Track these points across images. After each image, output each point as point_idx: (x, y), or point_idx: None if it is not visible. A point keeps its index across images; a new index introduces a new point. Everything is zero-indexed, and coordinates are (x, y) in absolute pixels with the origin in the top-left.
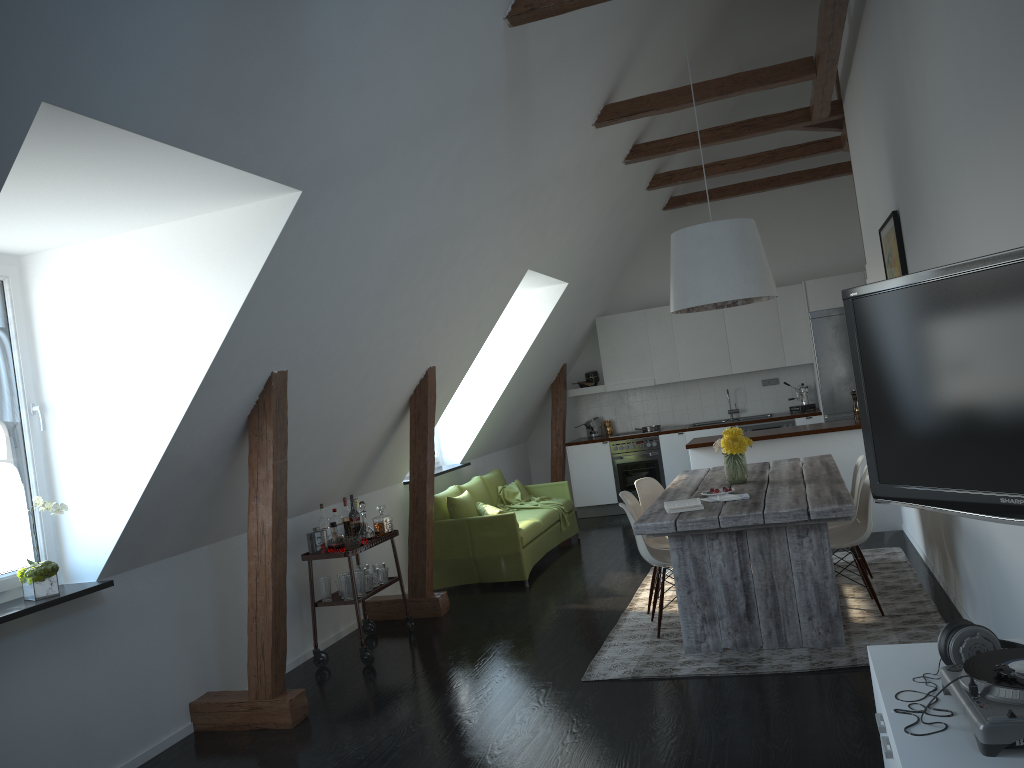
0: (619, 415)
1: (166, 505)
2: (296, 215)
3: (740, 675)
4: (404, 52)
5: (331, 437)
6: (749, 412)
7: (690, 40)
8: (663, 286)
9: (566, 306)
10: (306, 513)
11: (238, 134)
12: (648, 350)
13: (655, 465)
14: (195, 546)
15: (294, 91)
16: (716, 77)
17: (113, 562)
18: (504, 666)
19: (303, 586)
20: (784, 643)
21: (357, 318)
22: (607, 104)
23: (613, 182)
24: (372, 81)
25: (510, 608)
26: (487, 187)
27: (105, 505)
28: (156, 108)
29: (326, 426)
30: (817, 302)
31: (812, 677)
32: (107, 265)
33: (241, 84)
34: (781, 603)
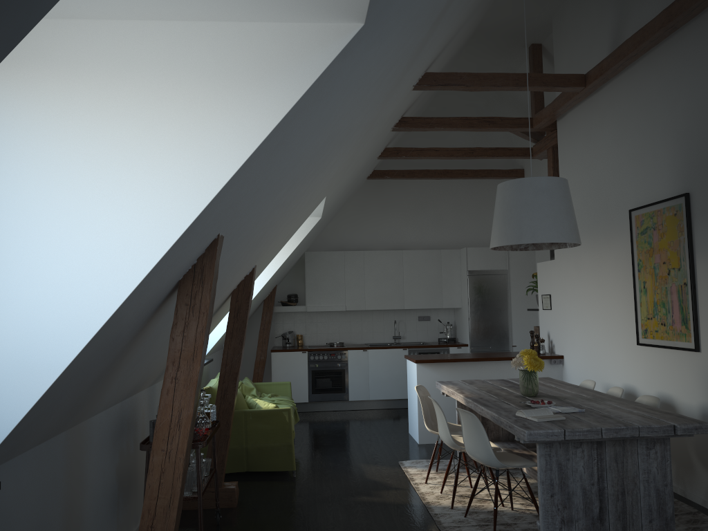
0: (308, 331)
1: (74, 380)
2: (344, 51)
3: None
4: None
5: None
6: (407, 339)
7: (457, 48)
8: (355, 236)
9: (308, 237)
10: (129, 397)
11: None
12: (343, 283)
13: (342, 374)
14: (57, 432)
15: None
16: None
17: None
18: None
19: (121, 477)
20: None
21: (275, 197)
22: (428, 72)
23: (380, 142)
24: None
25: (303, 499)
26: (374, 106)
27: (4, 374)
28: None
29: None
30: (473, 264)
31: None
32: (66, 55)
33: None
34: (628, 507)
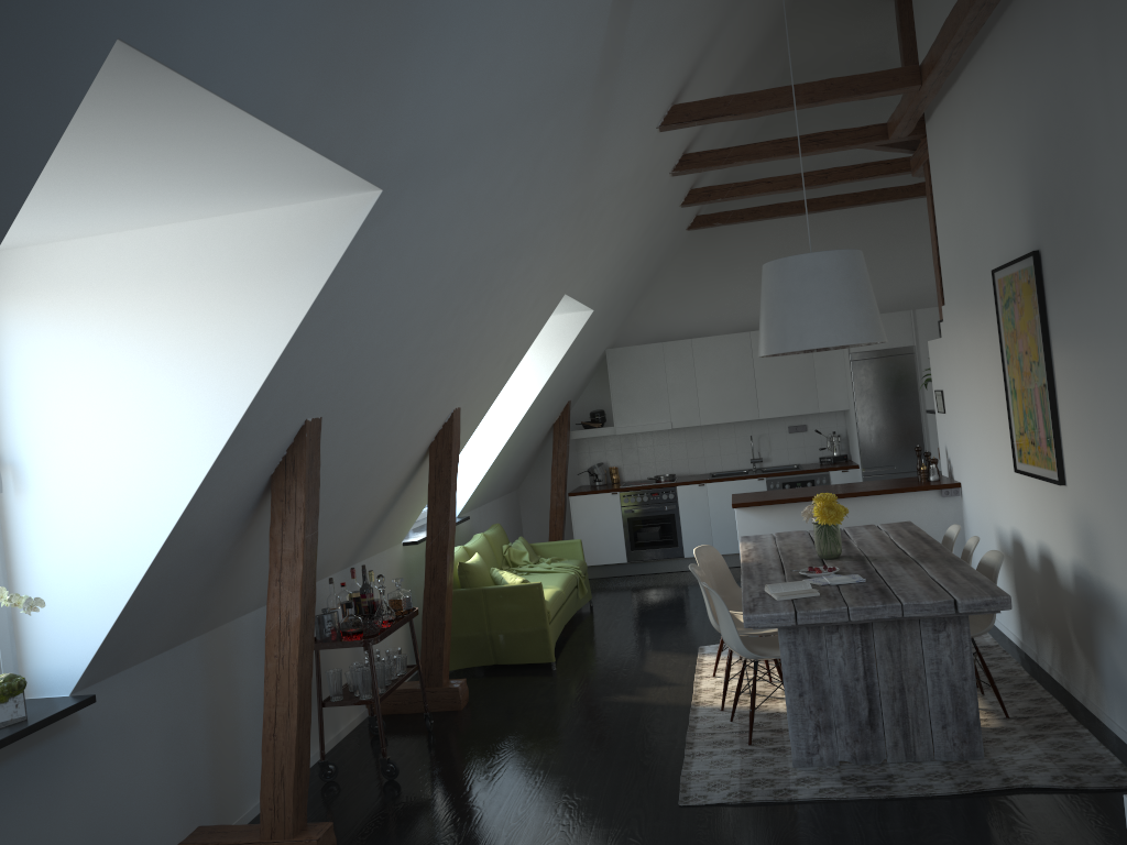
0: (626, 461)
1: (164, 592)
2: (370, 221)
3: (875, 799)
4: (518, 18)
5: (347, 496)
6: (773, 462)
7: (755, 36)
8: (681, 316)
9: (586, 336)
10: None
11: (333, 109)
12: (665, 389)
13: (671, 520)
14: (185, 639)
15: (402, 56)
16: (763, 82)
17: (93, 669)
18: (570, 783)
19: None
20: (912, 756)
21: (402, 352)
22: (676, 104)
23: (657, 196)
24: (480, 52)
25: (545, 700)
26: (553, 195)
27: (86, 595)
28: (251, 64)
29: (345, 483)
30: None
31: (965, 803)
32: (98, 274)
33: (350, 40)
34: (911, 709)
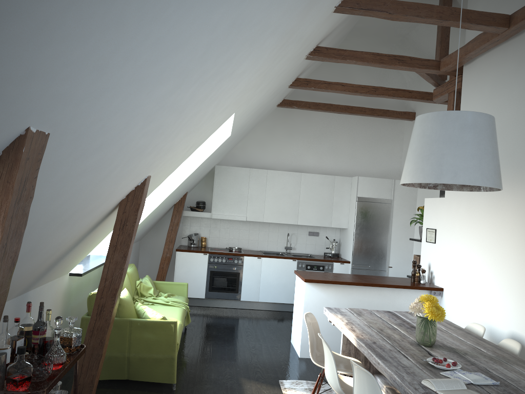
0: (212, 235)
1: None
2: None
3: None
4: None
5: (43, 236)
6: (297, 250)
7: None
8: (261, 156)
9: (217, 152)
10: None
11: None
12: (247, 196)
13: (237, 276)
14: None
15: None
16: (348, 27)
17: None
18: None
19: None
20: None
21: (153, 92)
22: None
23: (293, 69)
24: None
25: None
26: (295, 6)
27: None
28: None
29: (46, 223)
30: (362, 191)
31: None
32: None
33: None
34: None
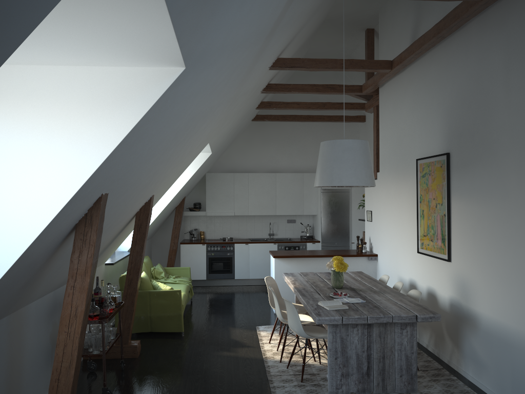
0: (208, 229)
1: (3, 291)
2: (173, 84)
3: None
4: None
5: None
6: (278, 236)
7: (309, 34)
8: (243, 161)
9: (204, 165)
10: (61, 287)
11: (192, 11)
12: (233, 195)
13: (230, 260)
14: (1, 318)
15: None
16: (299, 57)
17: None
18: None
19: (54, 340)
20: (385, 390)
21: (150, 161)
22: (279, 57)
23: (252, 101)
24: (248, 2)
25: (183, 353)
26: (229, 91)
27: None
28: None
29: None
30: None
31: None
32: None
33: None
34: (387, 367)
